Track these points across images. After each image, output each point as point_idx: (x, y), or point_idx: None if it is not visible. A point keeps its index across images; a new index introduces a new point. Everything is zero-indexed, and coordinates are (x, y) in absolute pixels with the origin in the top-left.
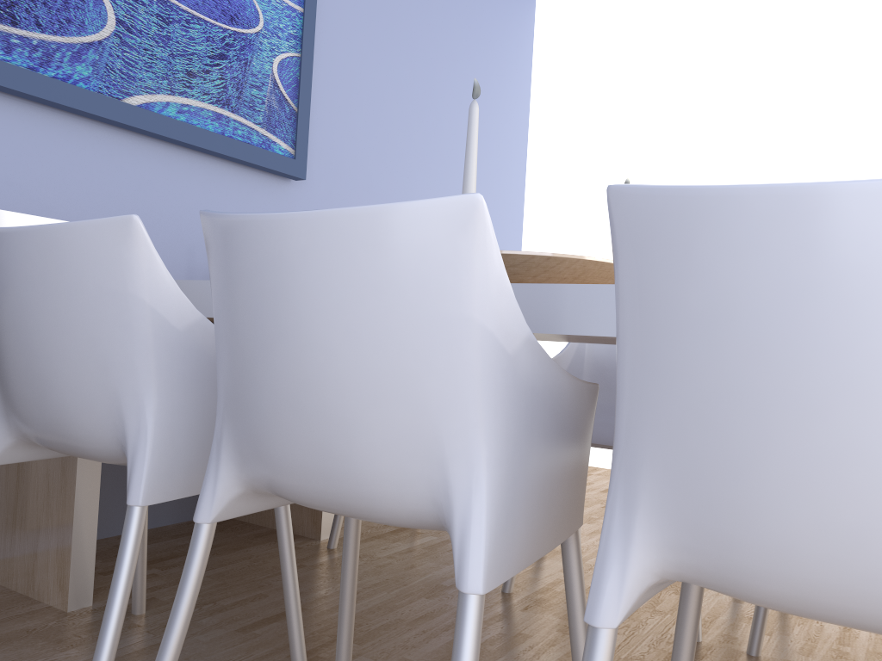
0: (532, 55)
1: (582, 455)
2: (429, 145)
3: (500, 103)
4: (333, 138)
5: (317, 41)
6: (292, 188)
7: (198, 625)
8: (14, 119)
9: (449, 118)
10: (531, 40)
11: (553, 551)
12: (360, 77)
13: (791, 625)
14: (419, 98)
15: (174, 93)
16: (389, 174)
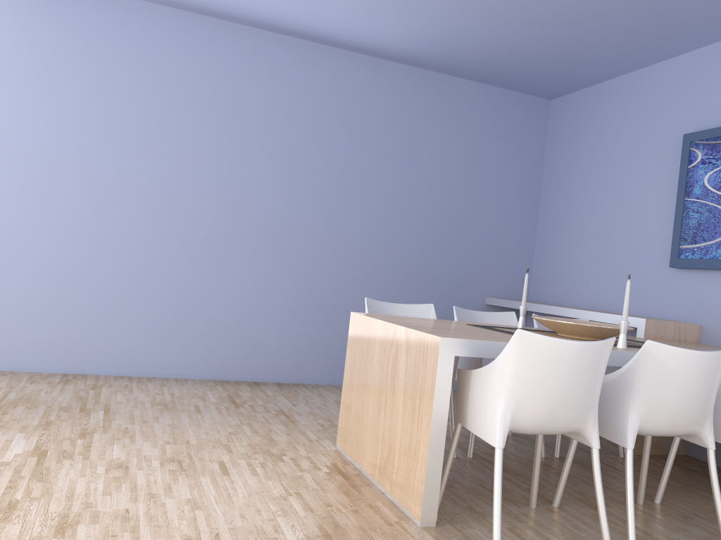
0: None
1: (474, 365)
2: None
3: None
4: None
5: None
6: None
7: (605, 458)
8: (705, 277)
9: None
10: None
11: None
12: None
13: (562, 531)
14: None
15: None
16: None
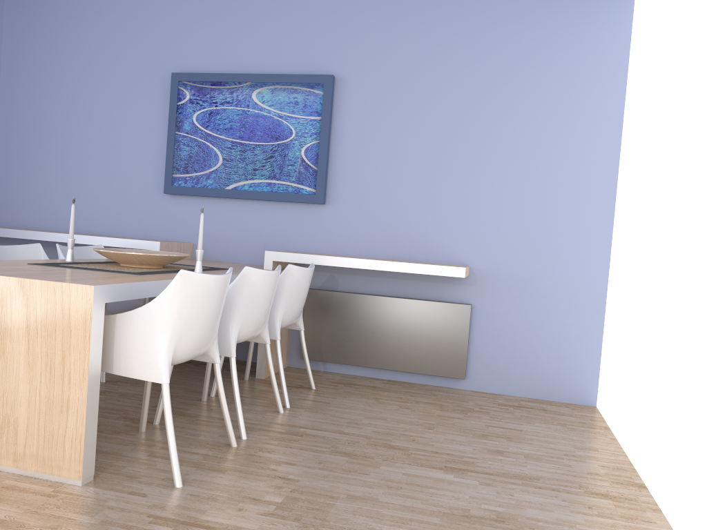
0: (630, 43)
1: None
2: (456, 159)
3: (564, 103)
4: (358, 175)
5: (344, 127)
6: (326, 208)
7: None
8: (195, 203)
9: (482, 135)
10: (625, 30)
11: (284, 408)
12: (381, 135)
13: (187, 441)
14: (444, 131)
15: (246, 179)
16: (411, 187)
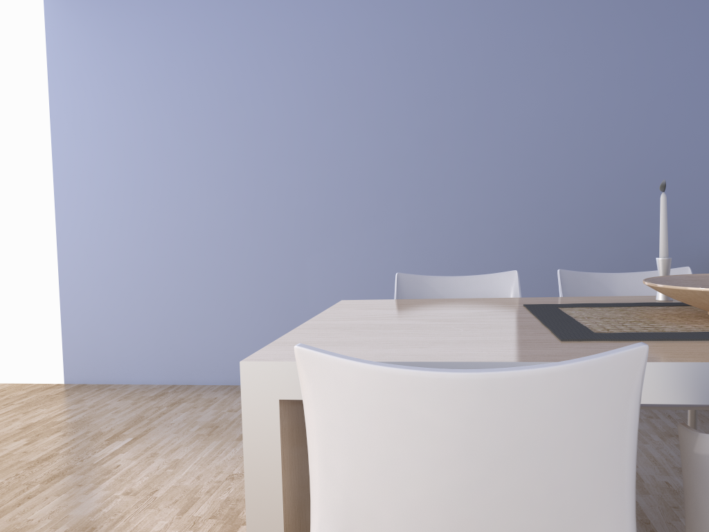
0: None
1: None
2: None
3: None
4: None
5: None
6: None
7: None
8: None
9: None
10: None
11: None
12: None
13: None
14: None
15: None
16: None
